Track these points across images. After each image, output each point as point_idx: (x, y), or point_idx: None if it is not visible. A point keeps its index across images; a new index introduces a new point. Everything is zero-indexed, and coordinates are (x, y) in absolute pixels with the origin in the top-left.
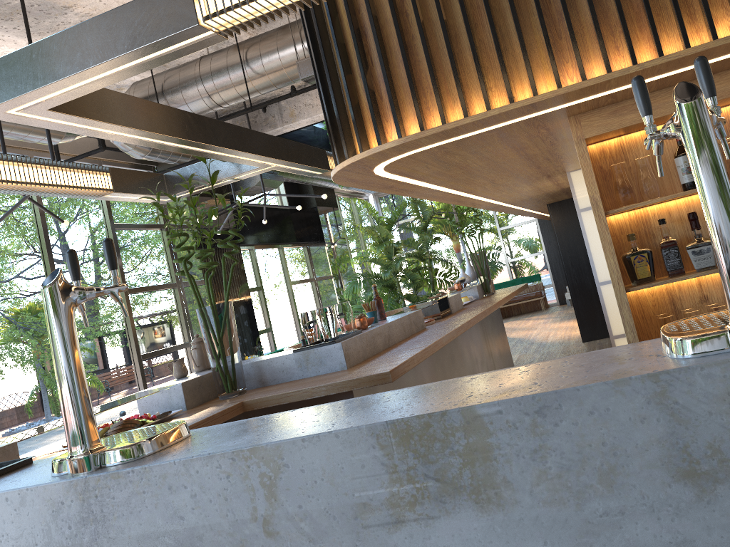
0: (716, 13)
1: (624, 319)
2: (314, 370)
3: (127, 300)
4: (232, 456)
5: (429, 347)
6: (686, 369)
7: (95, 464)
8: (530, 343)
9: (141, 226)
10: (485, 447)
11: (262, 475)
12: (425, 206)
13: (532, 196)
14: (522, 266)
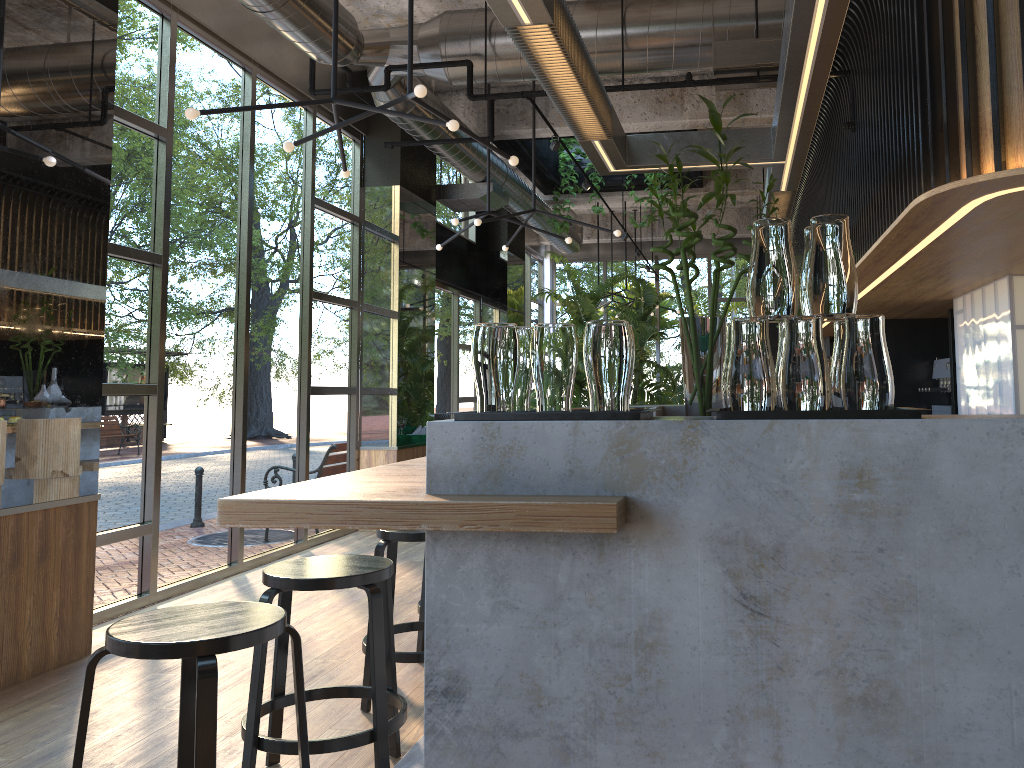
0: None
1: None
2: None
3: (310, 306)
4: None
5: None
6: None
7: None
8: None
9: (338, 210)
10: None
11: None
12: (651, 288)
13: (895, 299)
14: None
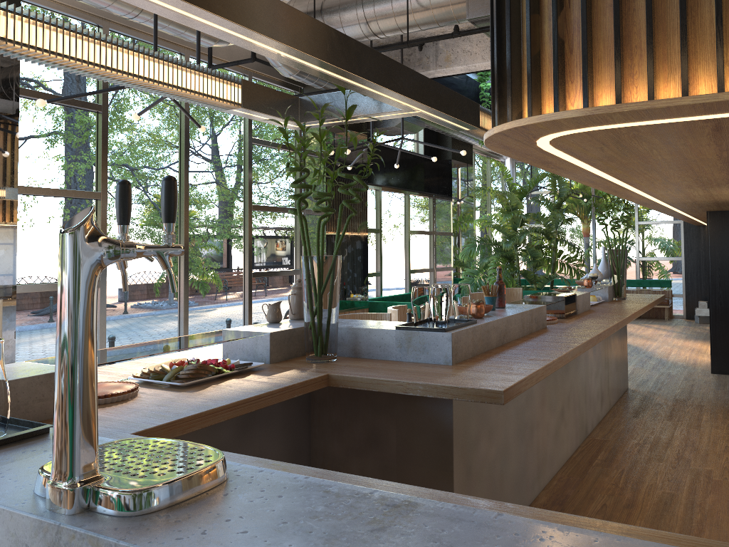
0: None
1: None
2: (414, 356)
3: (250, 216)
4: None
5: (552, 364)
6: None
7: (79, 504)
8: (647, 356)
9: (277, 145)
10: None
11: None
12: (564, 183)
13: (697, 200)
14: (653, 267)
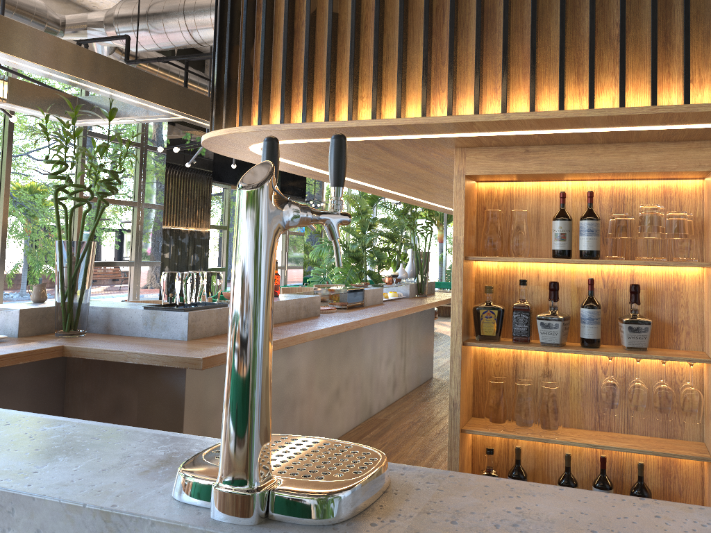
0: (605, 80)
1: (452, 372)
2: (157, 332)
3: (80, 206)
4: None
5: (280, 341)
6: (138, 518)
7: None
8: None
9: (115, 139)
10: None
11: None
12: None
13: None
14: None
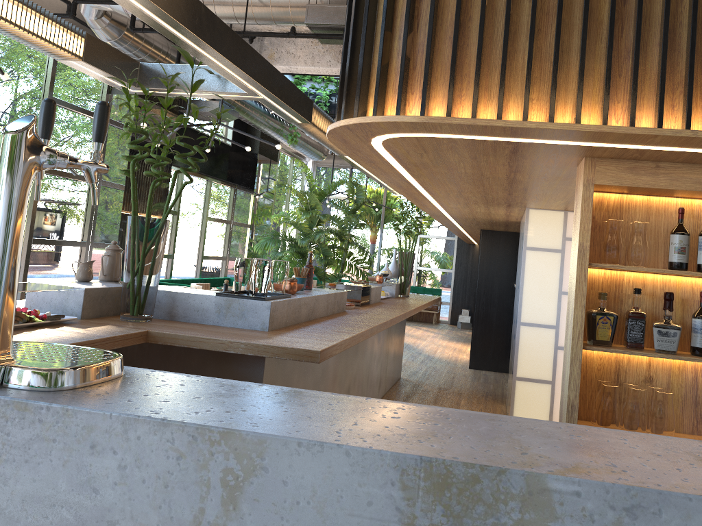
0: None
1: (572, 375)
2: (232, 321)
3: None
4: (194, 434)
5: (357, 336)
6: None
7: None
8: (417, 352)
9: (79, 109)
10: None
11: (227, 471)
12: (362, 191)
13: (477, 217)
14: (428, 276)
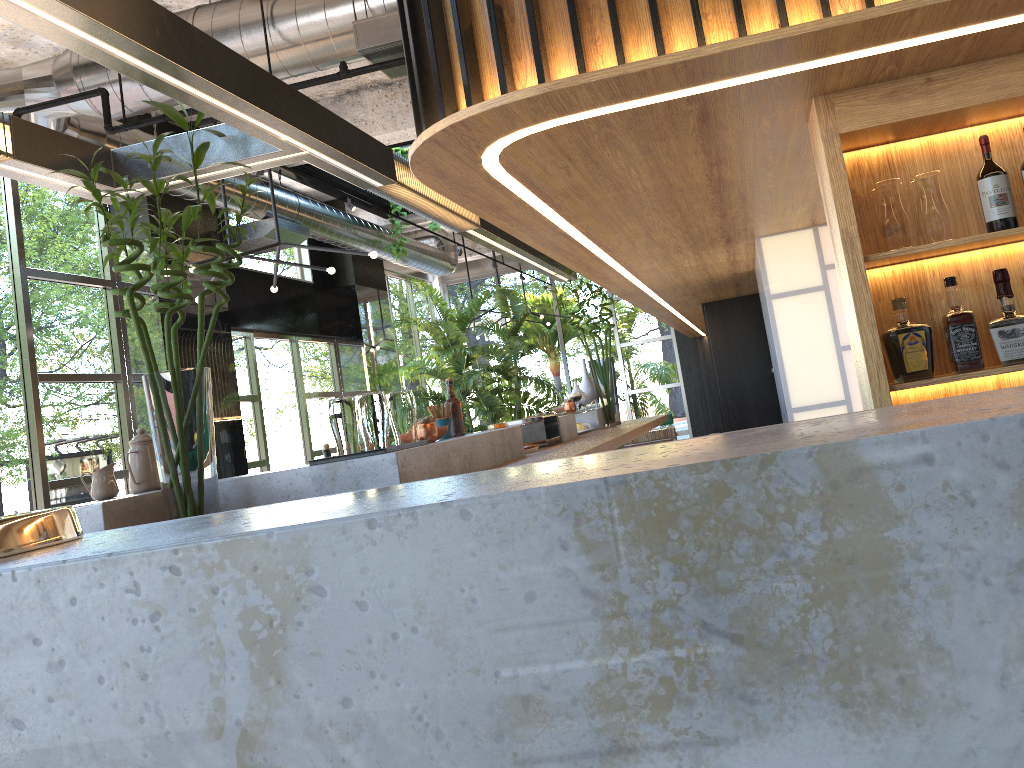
0: None
1: None
2: None
3: (36, 391)
4: (172, 563)
5: None
6: None
7: None
8: None
9: (72, 277)
10: (880, 554)
11: (249, 615)
12: (518, 299)
13: (690, 280)
14: (647, 401)
